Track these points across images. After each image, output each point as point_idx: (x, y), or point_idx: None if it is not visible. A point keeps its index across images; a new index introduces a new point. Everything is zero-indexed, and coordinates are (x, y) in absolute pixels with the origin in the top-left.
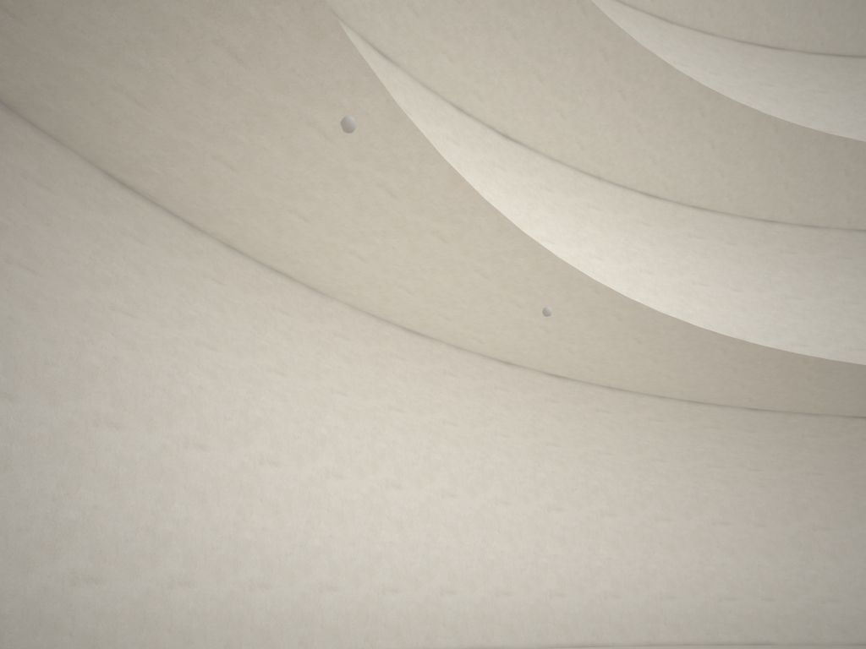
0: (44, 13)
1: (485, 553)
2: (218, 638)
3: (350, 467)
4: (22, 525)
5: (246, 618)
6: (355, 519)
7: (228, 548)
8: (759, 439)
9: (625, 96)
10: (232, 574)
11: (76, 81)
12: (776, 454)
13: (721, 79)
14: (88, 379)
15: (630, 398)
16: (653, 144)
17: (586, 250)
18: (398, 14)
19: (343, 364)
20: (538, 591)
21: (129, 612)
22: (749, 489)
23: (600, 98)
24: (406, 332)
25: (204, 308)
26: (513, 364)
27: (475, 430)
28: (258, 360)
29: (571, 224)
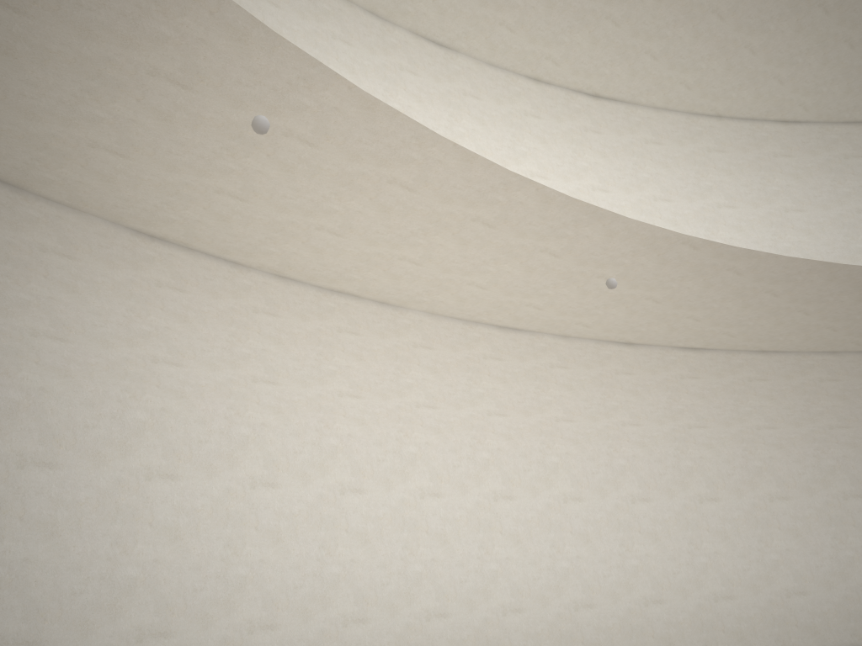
0: None
1: (626, 558)
2: None
3: (449, 483)
4: (76, 588)
5: None
6: (461, 538)
7: (313, 585)
8: None
9: (722, 16)
10: (320, 611)
11: (56, 148)
12: None
13: None
14: (134, 434)
15: (791, 359)
16: (773, 62)
17: (712, 200)
18: None
19: (428, 376)
20: (698, 596)
21: None
22: None
23: (692, 26)
24: (499, 330)
25: (258, 343)
26: (636, 344)
27: (597, 423)
28: (327, 387)
29: (689, 175)
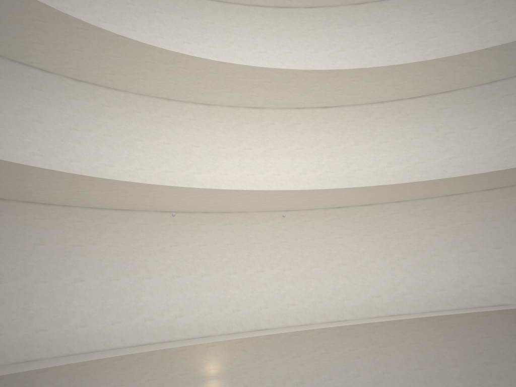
0: (123, 200)
1: (335, 285)
2: (224, 327)
3: (266, 267)
4: (159, 306)
5: (233, 320)
6: (271, 284)
7: (222, 301)
8: (493, 204)
9: (357, 81)
10: (225, 308)
11: (138, 204)
12: (505, 209)
13: (456, 10)
14: (168, 267)
15: (410, 203)
16: (391, 86)
17: (377, 141)
18: (251, 98)
19: (258, 233)
20: (365, 296)
21: (193, 322)
22: (488, 231)
23: (348, 85)
24: (284, 211)
25: (200, 234)
26: (341, 207)
27: (324, 239)
28: (223, 243)
29: (367, 131)
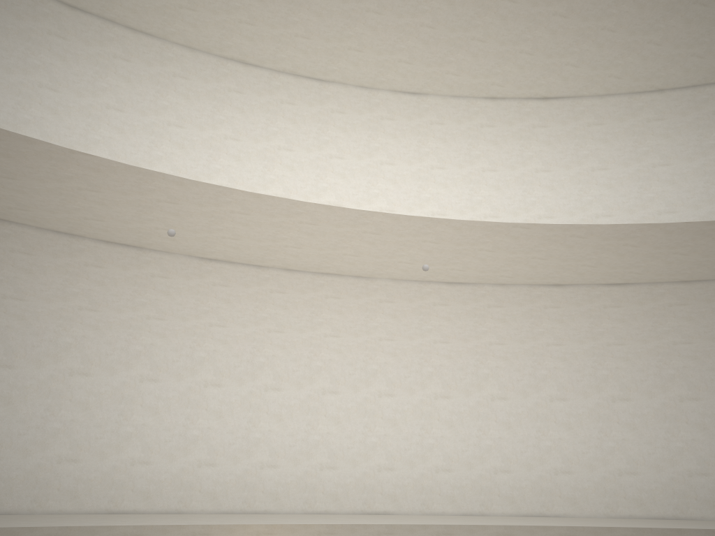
0: (106, 216)
1: (541, 440)
2: (298, 497)
3: (400, 388)
4: (167, 439)
5: (318, 486)
6: (407, 422)
7: (302, 445)
8: None
9: (612, 29)
10: (305, 460)
11: (144, 231)
12: None
13: None
14: (198, 364)
15: (714, 286)
16: (682, 46)
17: (648, 162)
18: (399, 69)
19: (389, 320)
20: (604, 470)
21: (235, 481)
22: None
23: (592, 41)
24: (447, 285)
25: (272, 310)
26: (564, 284)
27: (524, 345)
28: (316, 331)
29: (627, 145)
